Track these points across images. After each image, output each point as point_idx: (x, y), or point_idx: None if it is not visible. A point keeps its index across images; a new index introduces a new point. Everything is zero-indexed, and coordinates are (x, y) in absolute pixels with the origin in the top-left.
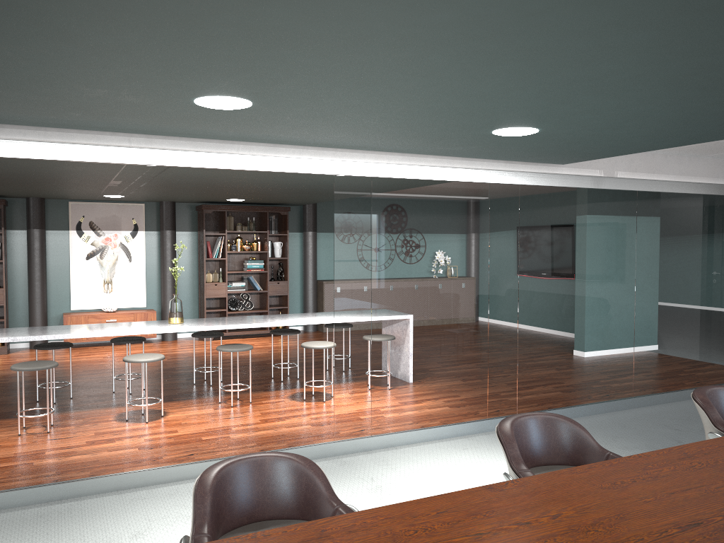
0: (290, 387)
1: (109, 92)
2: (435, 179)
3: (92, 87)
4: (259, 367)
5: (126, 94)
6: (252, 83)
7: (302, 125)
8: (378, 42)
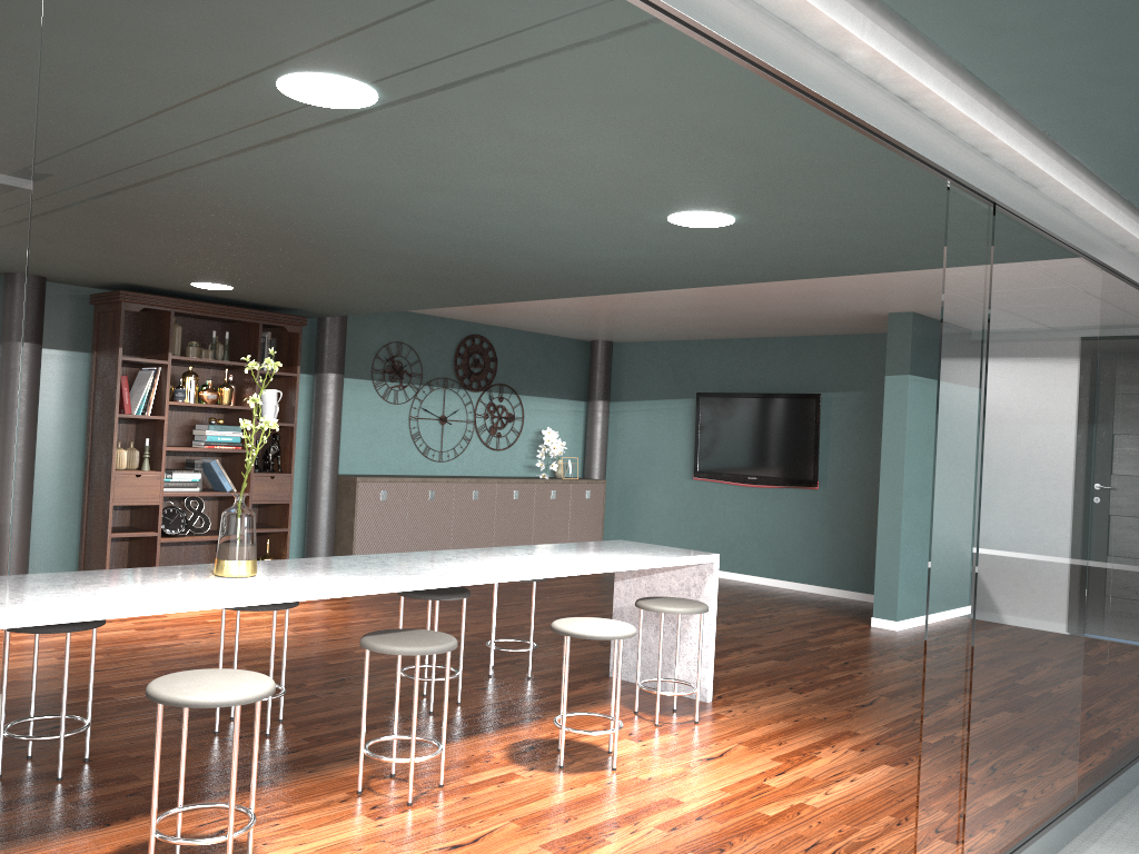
0: (476, 730)
1: None
2: (1060, 238)
3: None
4: (324, 674)
5: None
6: None
7: None
8: None
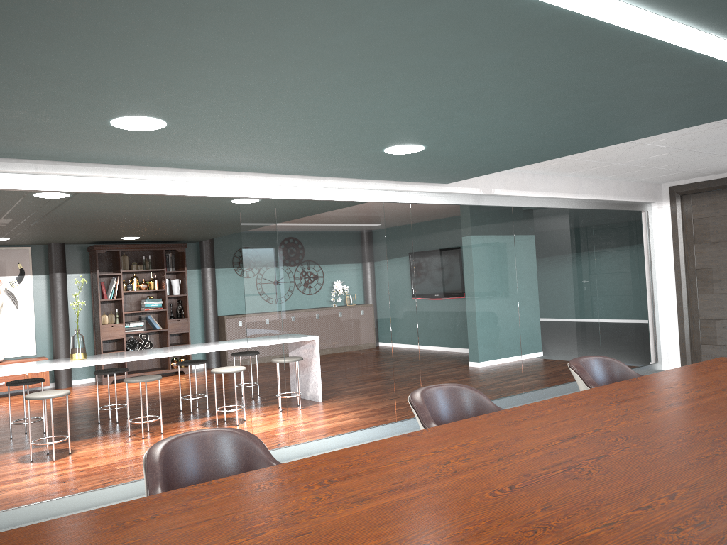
0: (201, 417)
1: (27, 114)
2: (334, 200)
3: (12, 108)
4: (166, 402)
5: (44, 115)
6: (170, 102)
7: (211, 147)
8: (288, 61)
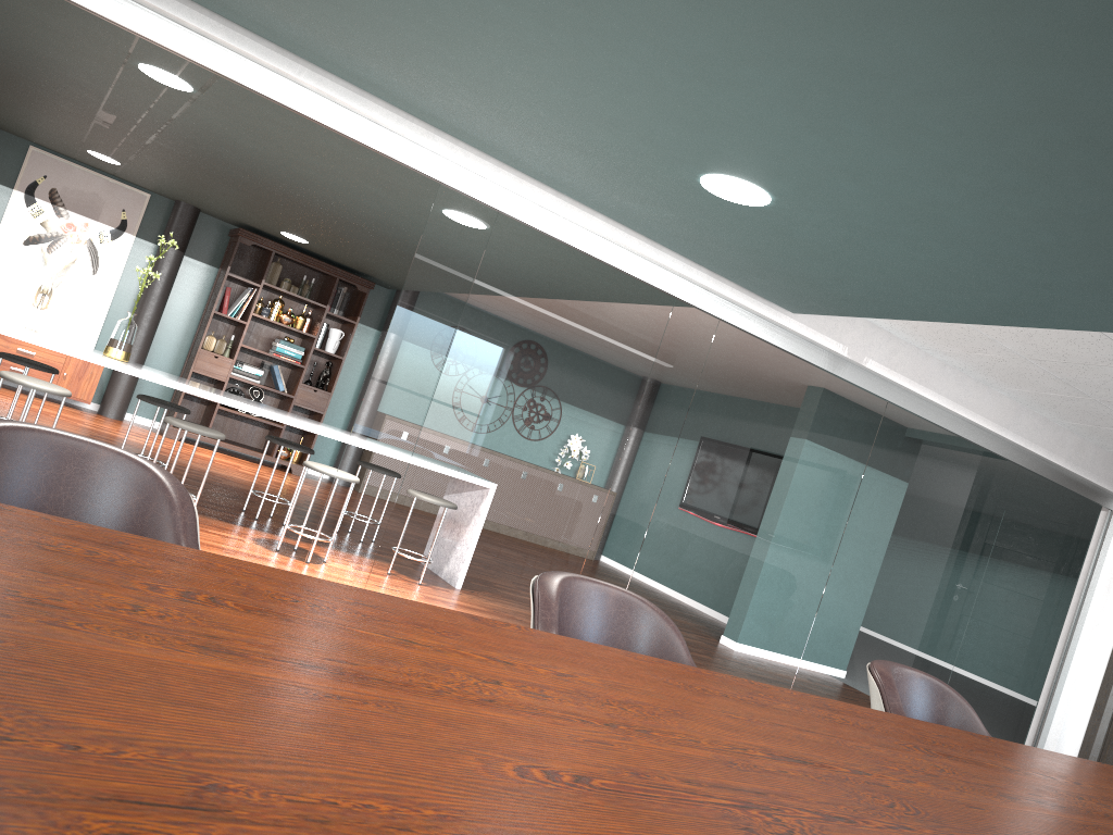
0: (265, 530)
1: None
2: (595, 257)
3: None
4: (232, 493)
5: None
6: None
7: (409, 48)
8: None
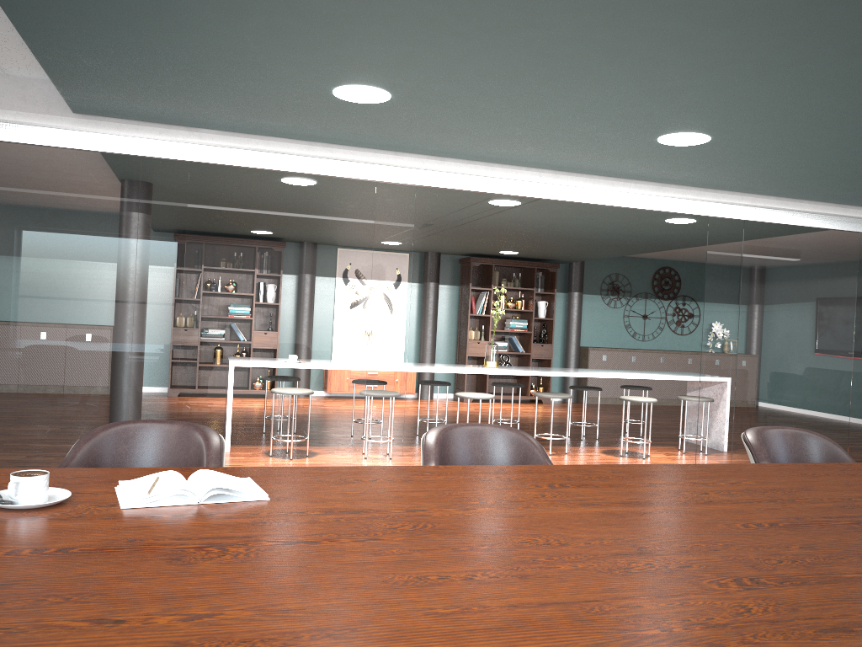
0: (596, 445)
1: (596, 128)
2: (805, 226)
3: (592, 123)
4: (545, 427)
5: (609, 130)
6: (740, 120)
7: (722, 163)
8: None
